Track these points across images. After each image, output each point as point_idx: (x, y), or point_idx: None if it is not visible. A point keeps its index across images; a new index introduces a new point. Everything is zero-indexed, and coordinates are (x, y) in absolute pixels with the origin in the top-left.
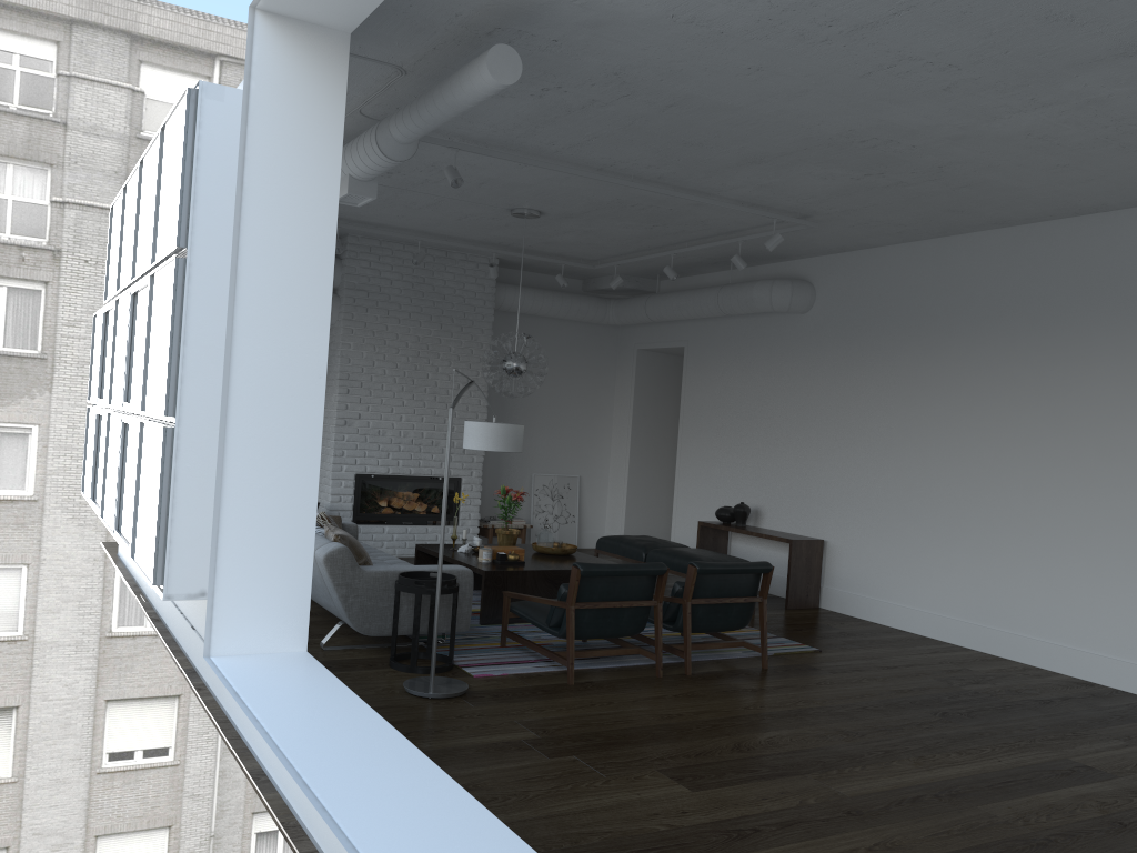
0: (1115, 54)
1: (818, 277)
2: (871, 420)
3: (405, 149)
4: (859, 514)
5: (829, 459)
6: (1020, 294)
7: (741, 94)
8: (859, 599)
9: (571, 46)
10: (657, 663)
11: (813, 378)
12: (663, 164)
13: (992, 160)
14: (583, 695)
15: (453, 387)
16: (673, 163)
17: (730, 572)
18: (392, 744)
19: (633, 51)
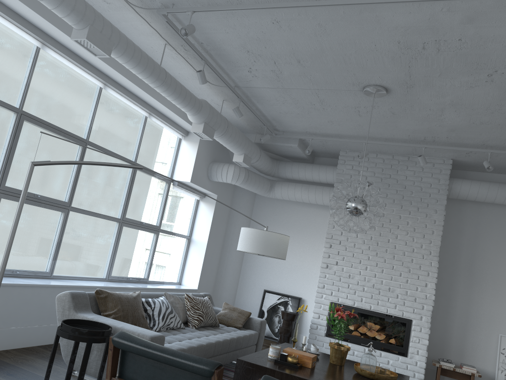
0: None
1: None
2: None
3: None
4: None
5: None
6: None
7: None
8: None
9: None
10: None
11: None
12: None
13: None
14: None
15: (408, 250)
16: None
17: None
18: None
19: None
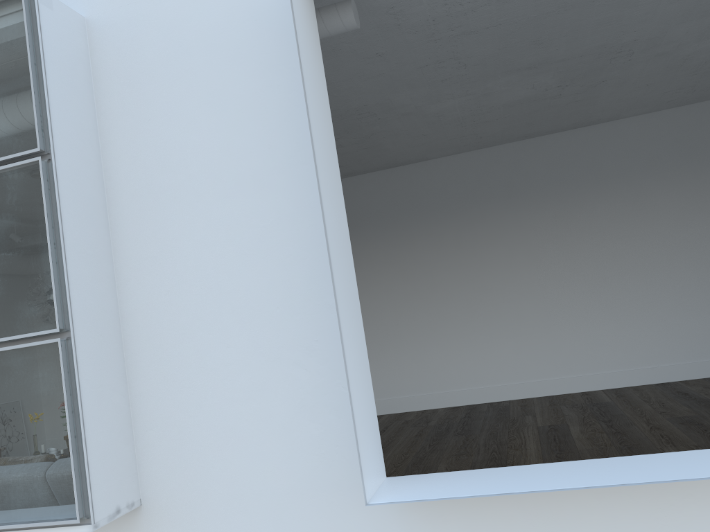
0: (527, 67)
1: None
2: None
3: None
4: None
5: None
6: (365, 212)
7: (345, 73)
8: None
9: None
10: None
11: None
12: None
13: (400, 130)
14: None
15: None
16: None
17: None
18: (666, 456)
19: None
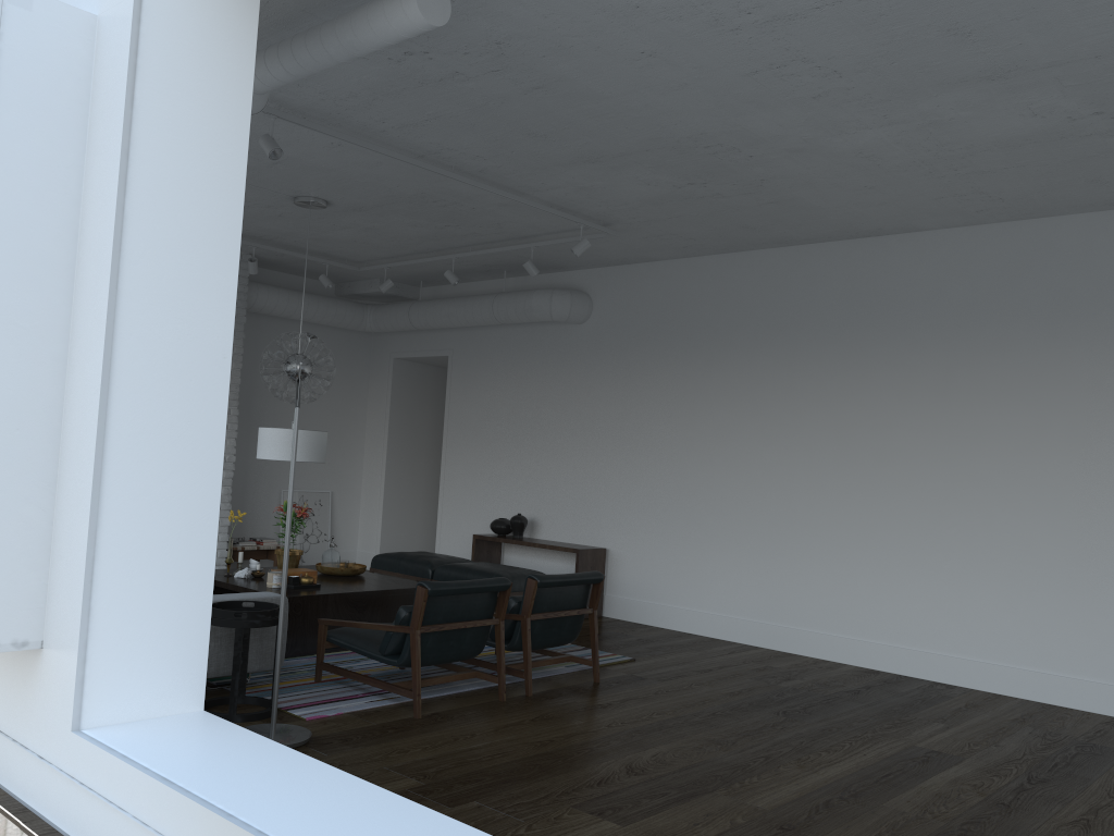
0: (981, 77)
1: (596, 288)
2: (653, 429)
3: (257, 100)
4: (643, 521)
5: (610, 468)
6: (799, 310)
7: (617, 82)
8: (644, 605)
9: (466, 2)
10: (501, 686)
11: (591, 388)
12: (493, 156)
13: (812, 177)
14: (439, 729)
15: None
16: (504, 156)
17: (567, 584)
18: (436, 825)
19: (532, 17)
